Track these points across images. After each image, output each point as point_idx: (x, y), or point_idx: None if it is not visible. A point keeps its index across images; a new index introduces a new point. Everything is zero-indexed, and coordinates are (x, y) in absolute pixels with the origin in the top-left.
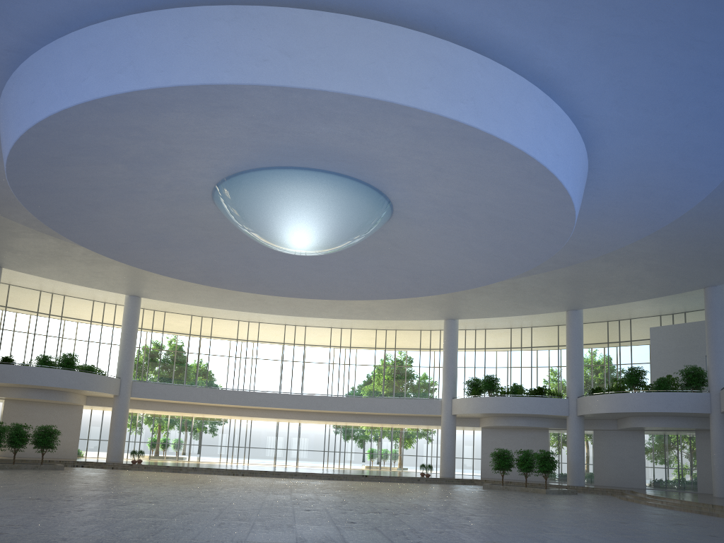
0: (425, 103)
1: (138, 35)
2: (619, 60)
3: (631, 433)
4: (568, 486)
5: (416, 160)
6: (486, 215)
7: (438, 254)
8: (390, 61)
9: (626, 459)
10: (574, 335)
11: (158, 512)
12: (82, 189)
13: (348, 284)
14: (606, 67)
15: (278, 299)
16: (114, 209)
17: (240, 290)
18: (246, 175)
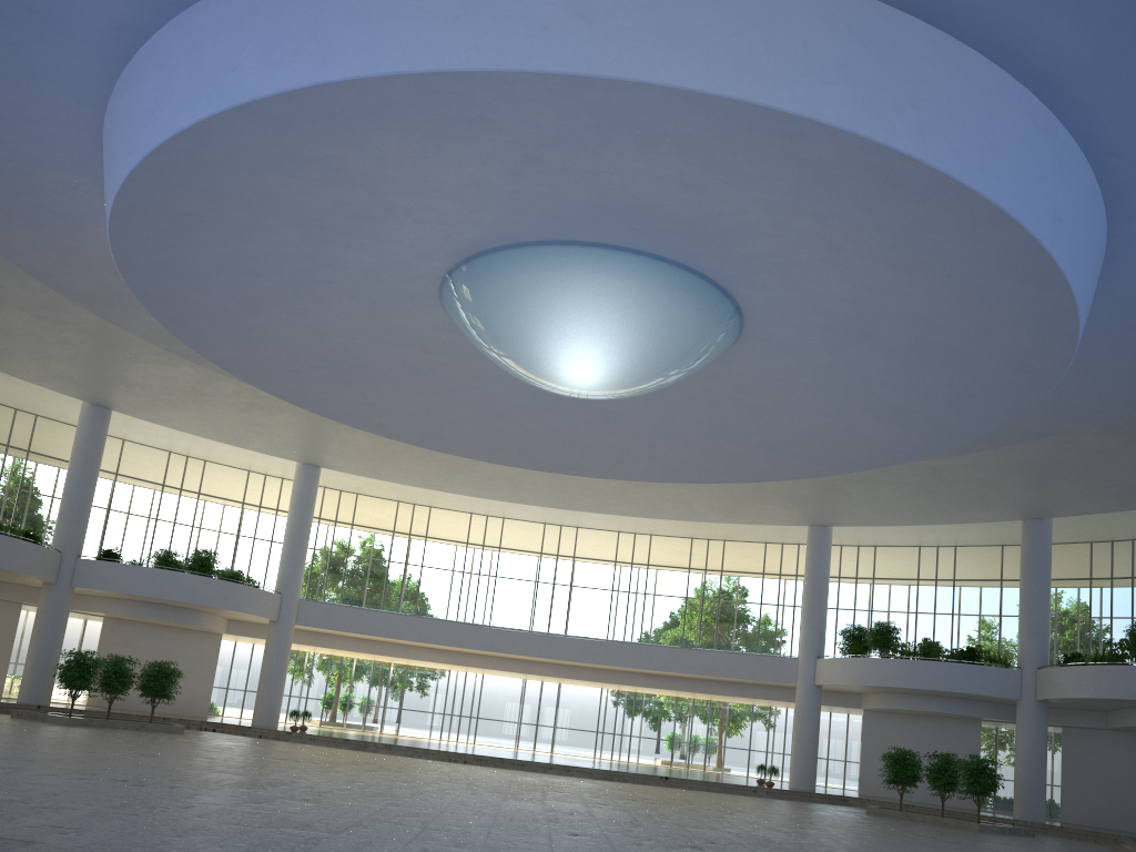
0: (827, 110)
1: None
2: None
3: (1131, 737)
4: (1016, 821)
5: (795, 230)
6: (908, 336)
7: (814, 406)
8: (768, 33)
9: (1121, 782)
10: (1035, 562)
11: (315, 820)
12: (230, 274)
13: (656, 455)
14: None
15: (536, 479)
16: (280, 311)
17: (477, 459)
18: (497, 256)
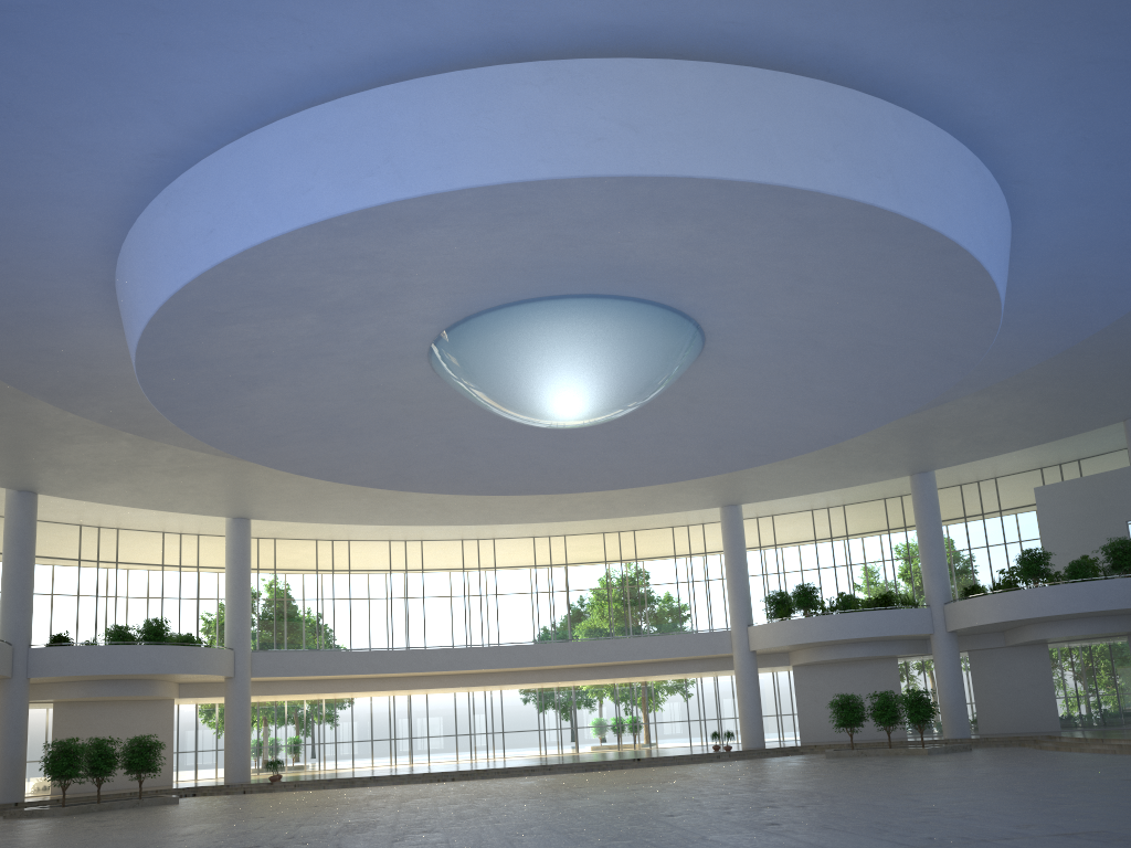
0: (830, 183)
1: (396, 117)
2: (1088, 97)
3: (1027, 650)
4: (947, 740)
5: (772, 269)
6: (852, 341)
7: (758, 407)
8: (778, 126)
9: (1025, 690)
10: (927, 510)
11: (475, 844)
12: (240, 359)
13: (609, 466)
14: (1067, 109)
15: (465, 501)
16: (276, 385)
17: (439, 492)
18: (496, 314)
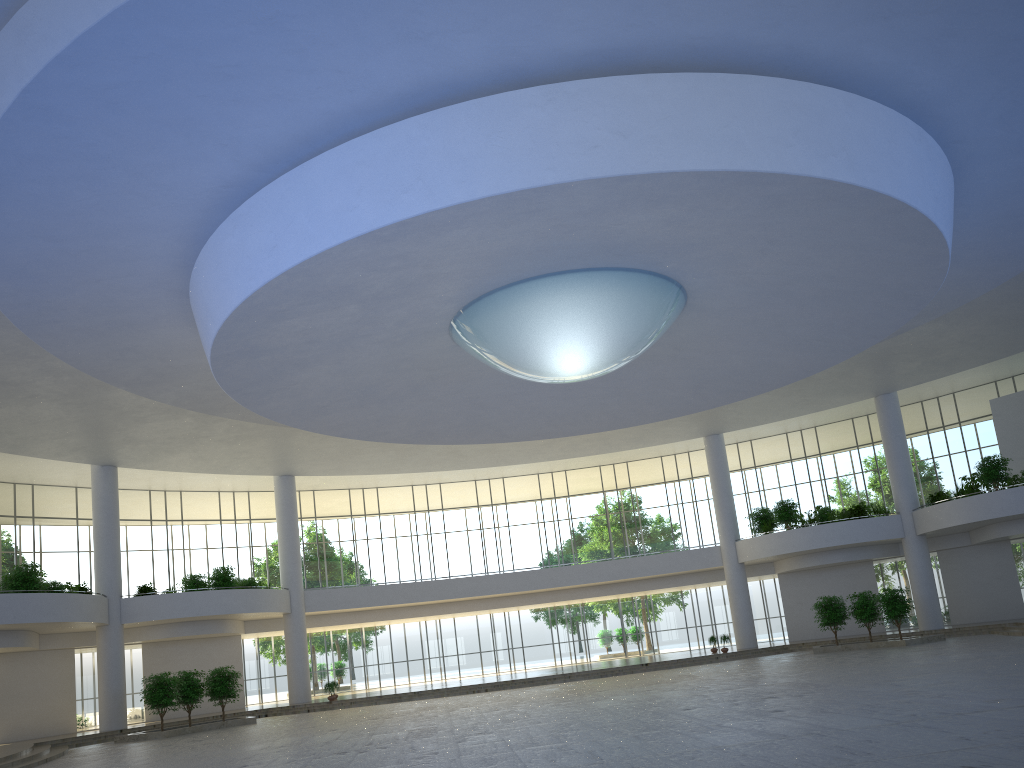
0: (792, 165)
1: (424, 142)
2: (1015, 67)
3: (991, 547)
4: (923, 632)
5: (744, 236)
6: (817, 289)
7: (736, 350)
8: (746, 121)
9: (992, 583)
10: (892, 427)
11: (527, 740)
12: (294, 346)
13: (606, 410)
14: (997, 78)
15: (478, 447)
16: (323, 364)
17: (460, 443)
18: (506, 291)
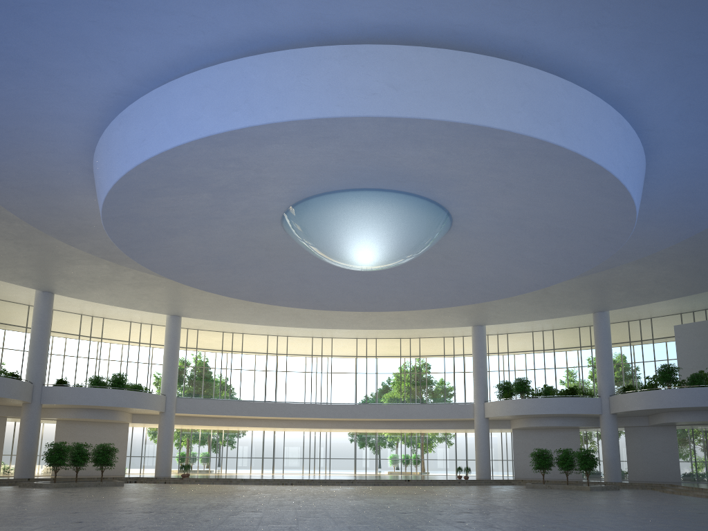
0: (518, 126)
1: (253, 76)
2: (691, 78)
3: (662, 429)
4: (606, 483)
5: (489, 178)
6: (544, 225)
7: (488, 264)
8: (486, 90)
9: (659, 454)
10: (602, 336)
11: (276, 520)
12: (165, 218)
13: (395, 296)
14: (677, 85)
15: (312, 313)
16: (188, 235)
17: (291, 306)
18: (320, 198)
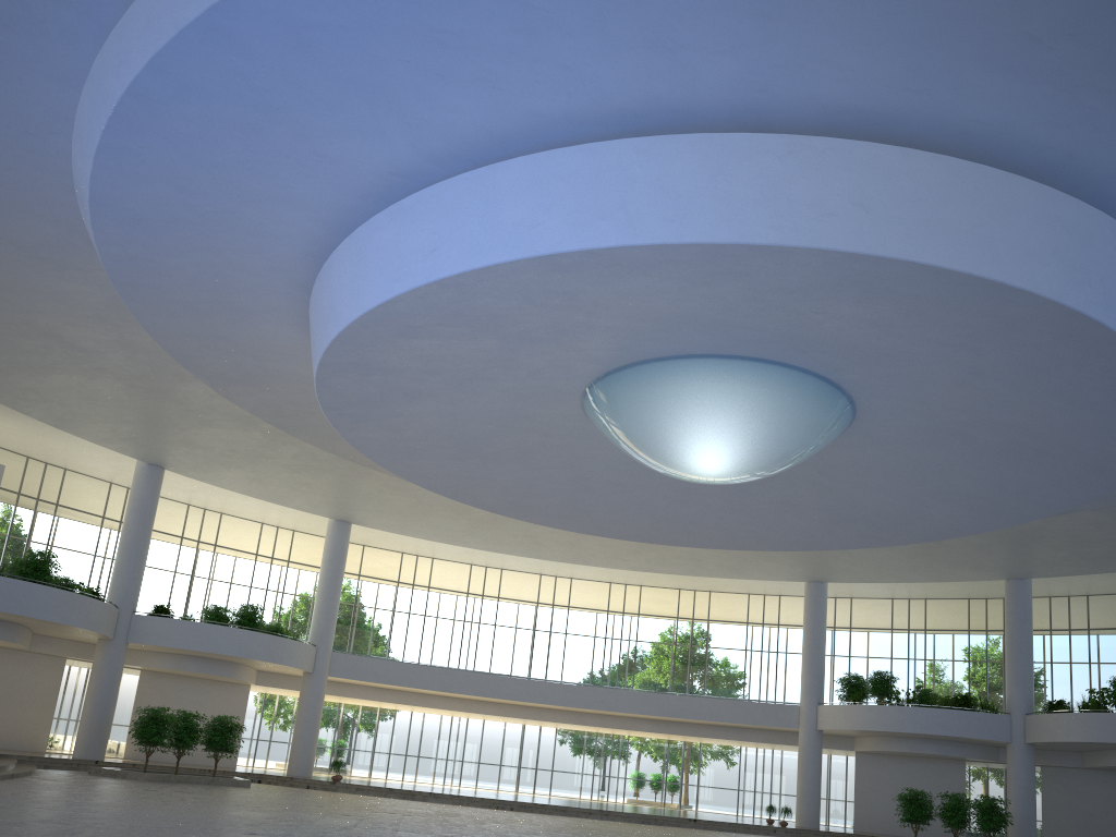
0: (1044, 286)
1: (637, 168)
2: None
3: (1104, 775)
4: None
5: (950, 359)
6: (1004, 440)
7: (887, 490)
8: (1003, 224)
9: (1097, 816)
10: (1019, 617)
11: None
12: (412, 371)
13: (721, 525)
14: None
15: (558, 537)
16: (435, 401)
17: (551, 526)
18: (662, 364)
